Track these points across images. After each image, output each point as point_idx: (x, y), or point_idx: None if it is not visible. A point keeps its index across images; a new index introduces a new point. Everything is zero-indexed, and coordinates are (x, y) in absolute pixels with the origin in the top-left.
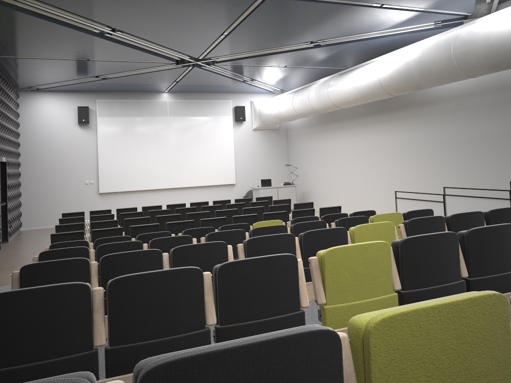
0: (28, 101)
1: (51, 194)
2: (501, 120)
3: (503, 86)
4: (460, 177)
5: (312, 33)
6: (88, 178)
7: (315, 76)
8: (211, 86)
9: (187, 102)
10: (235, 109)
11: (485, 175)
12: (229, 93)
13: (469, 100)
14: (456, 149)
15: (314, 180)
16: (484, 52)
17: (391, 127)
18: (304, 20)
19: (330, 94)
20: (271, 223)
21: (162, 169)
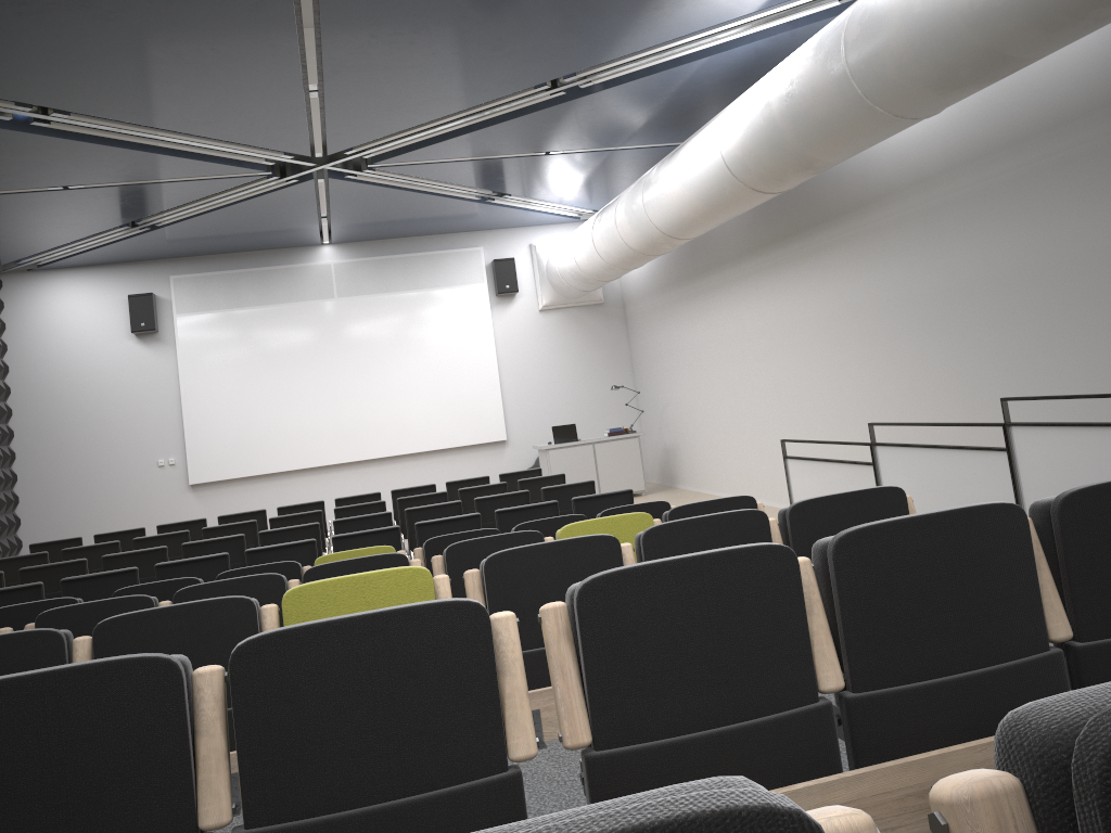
0: (22, 294)
1: (83, 494)
2: (1029, 227)
3: (1023, 134)
4: (957, 391)
5: (530, 60)
6: (164, 454)
7: (646, 169)
8: (418, 219)
9: (379, 263)
10: (493, 268)
11: (1010, 381)
12: (477, 230)
13: (953, 183)
14: (942, 316)
15: (682, 418)
16: (909, 42)
17: (806, 275)
18: (472, 27)
19: (648, 206)
20: (361, 555)
21: (330, 420)
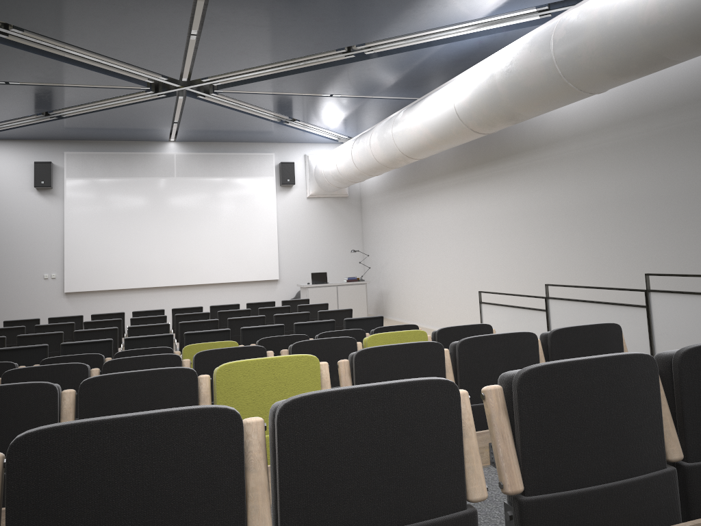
0: None
1: None
2: (650, 169)
3: (651, 110)
4: (590, 269)
5: (339, 31)
6: (49, 270)
7: (389, 113)
8: (236, 131)
9: (206, 157)
10: (280, 167)
11: (627, 265)
12: (272, 142)
13: (600, 138)
14: (584, 221)
15: (394, 274)
16: (600, 43)
17: (492, 189)
18: (310, 4)
19: (395, 136)
20: (215, 346)
21: (164, 257)
